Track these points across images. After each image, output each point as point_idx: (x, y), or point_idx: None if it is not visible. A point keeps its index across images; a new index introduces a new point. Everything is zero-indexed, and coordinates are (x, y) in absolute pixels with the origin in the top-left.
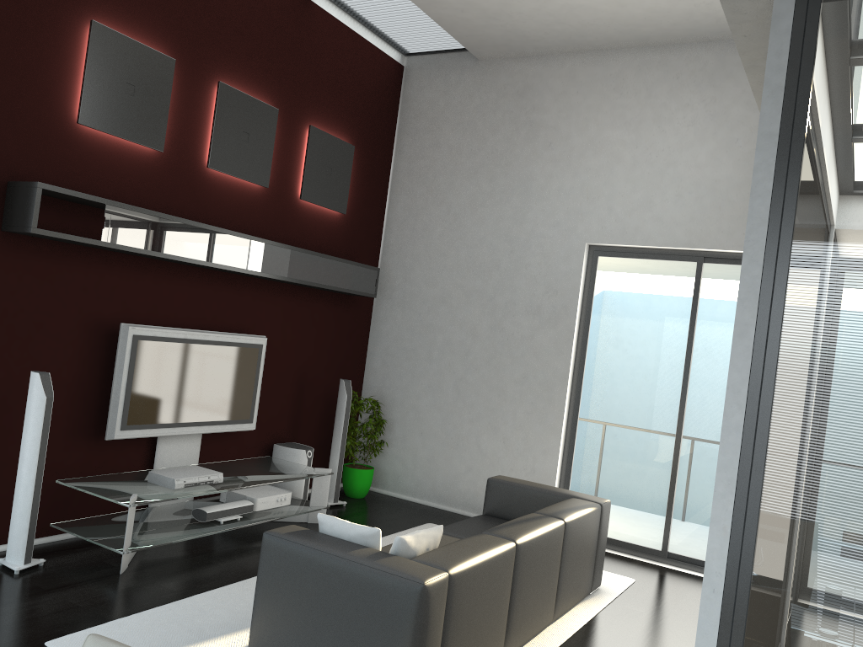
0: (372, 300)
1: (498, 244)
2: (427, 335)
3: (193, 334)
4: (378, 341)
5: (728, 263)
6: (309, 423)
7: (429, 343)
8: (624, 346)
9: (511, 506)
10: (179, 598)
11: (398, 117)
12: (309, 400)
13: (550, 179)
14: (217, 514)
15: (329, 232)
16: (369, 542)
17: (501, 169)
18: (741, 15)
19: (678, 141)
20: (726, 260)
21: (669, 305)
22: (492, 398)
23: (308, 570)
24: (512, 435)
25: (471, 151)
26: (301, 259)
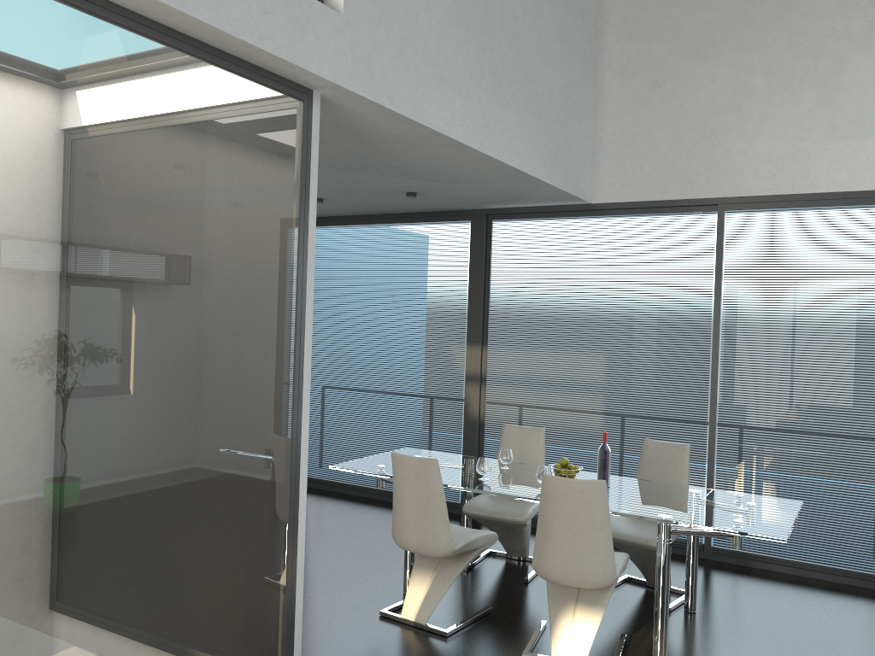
0: None
1: None
2: None
3: None
4: None
5: None
6: None
7: None
8: None
9: None
10: None
11: None
12: None
13: None
14: None
15: None
16: None
17: None
18: (312, 77)
19: None
20: None
21: None
22: None
23: None
24: None
25: None
26: None
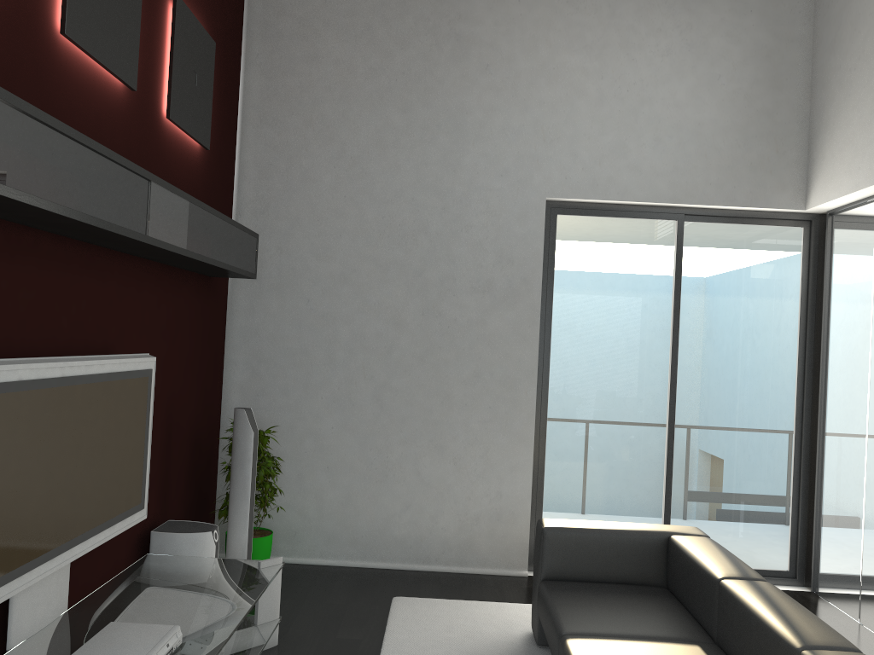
0: (227, 282)
1: (423, 199)
2: (324, 329)
3: (73, 365)
4: (243, 343)
5: (711, 221)
6: (177, 482)
7: (328, 340)
8: (599, 326)
9: (585, 561)
10: None
11: (245, 11)
12: (177, 447)
13: (491, 113)
14: None
15: (191, 178)
16: None
17: (418, 97)
18: None
19: (651, 74)
20: (708, 218)
21: (649, 273)
22: (433, 407)
23: None
24: (466, 452)
25: (371, 69)
26: (198, 218)
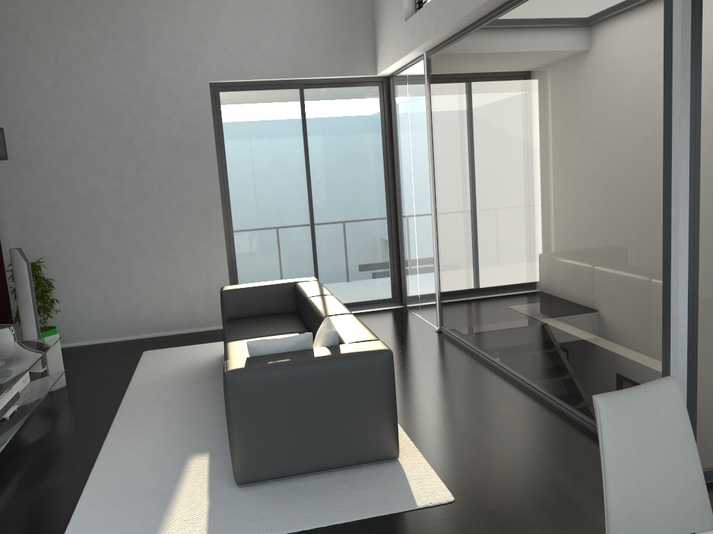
0: None
1: (123, 90)
2: (68, 188)
3: None
4: (9, 205)
5: (321, 87)
6: None
7: (72, 195)
8: (258, 164)
9: (249, 306)
10: (81, 486)
11: None
12: None
13: (161, 24)
14: (2, 411)
15: None
16: (306, 345)
17: (106, 16)
18: None
19: None
20: (319, 85)
21: (286, 125)
22: (154, 231)
23: (288, 383)
24: (182, 257)
25: None
26: None
